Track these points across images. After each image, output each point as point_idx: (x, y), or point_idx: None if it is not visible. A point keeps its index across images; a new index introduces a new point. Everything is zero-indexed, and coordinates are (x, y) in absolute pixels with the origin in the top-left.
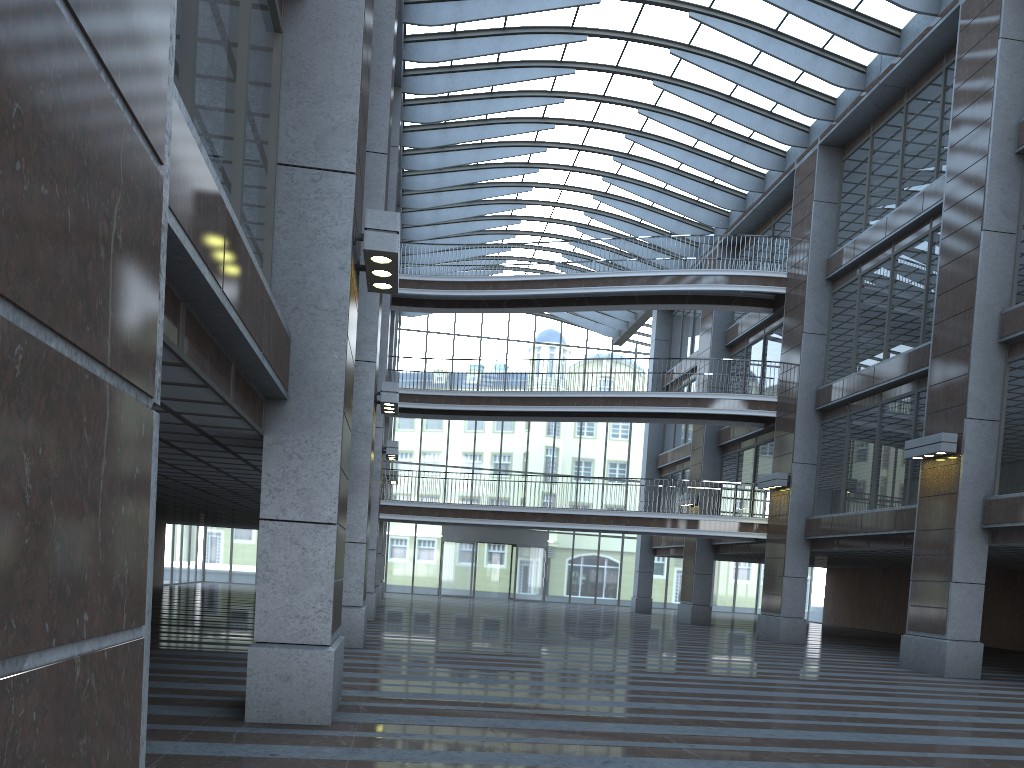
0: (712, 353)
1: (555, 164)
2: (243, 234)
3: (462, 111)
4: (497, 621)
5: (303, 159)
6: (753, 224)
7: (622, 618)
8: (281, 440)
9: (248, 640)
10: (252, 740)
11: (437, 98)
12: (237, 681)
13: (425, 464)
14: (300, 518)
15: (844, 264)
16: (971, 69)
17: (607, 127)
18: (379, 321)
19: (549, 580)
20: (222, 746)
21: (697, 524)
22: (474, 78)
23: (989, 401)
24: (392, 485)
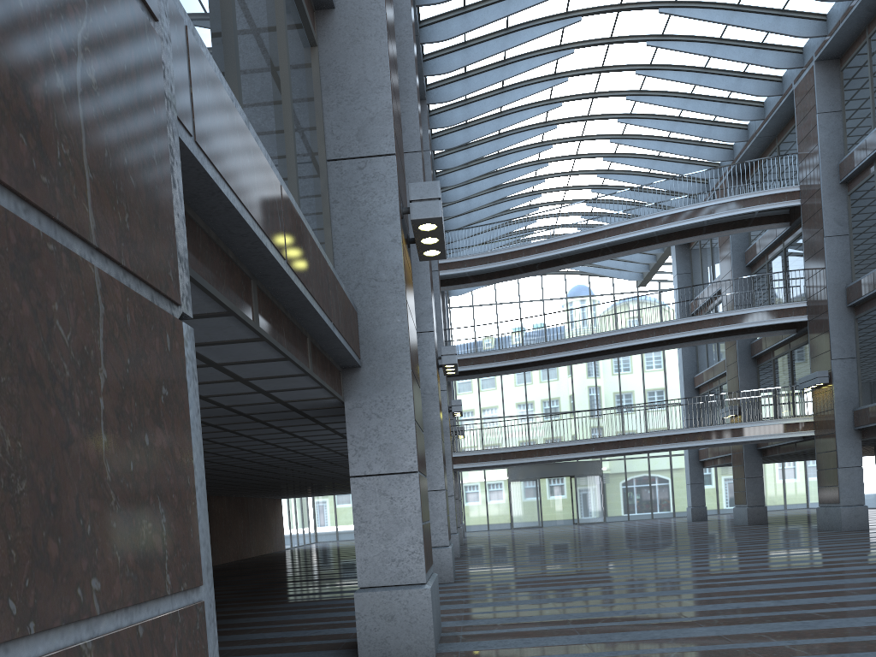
0: (734, 275)
1: (566, 138)
2: (301, 212)
3: (479, 109)
4: (568, 544)
5: (348, 151)
6: (758, 150)
7: (681, 528)
8: (360, 403)
9: (356, 587)
10: None
11: (457, 103)
12: (349, 624)
13: (485, 418)
14: (385, 471)
15: (857, 165)
16: None
17: (609, 94)
18: (432, 296)
19: (607, 503)
20: None
21: (743, 431)
22: (486, 78)
23: None
24: (460, 439)
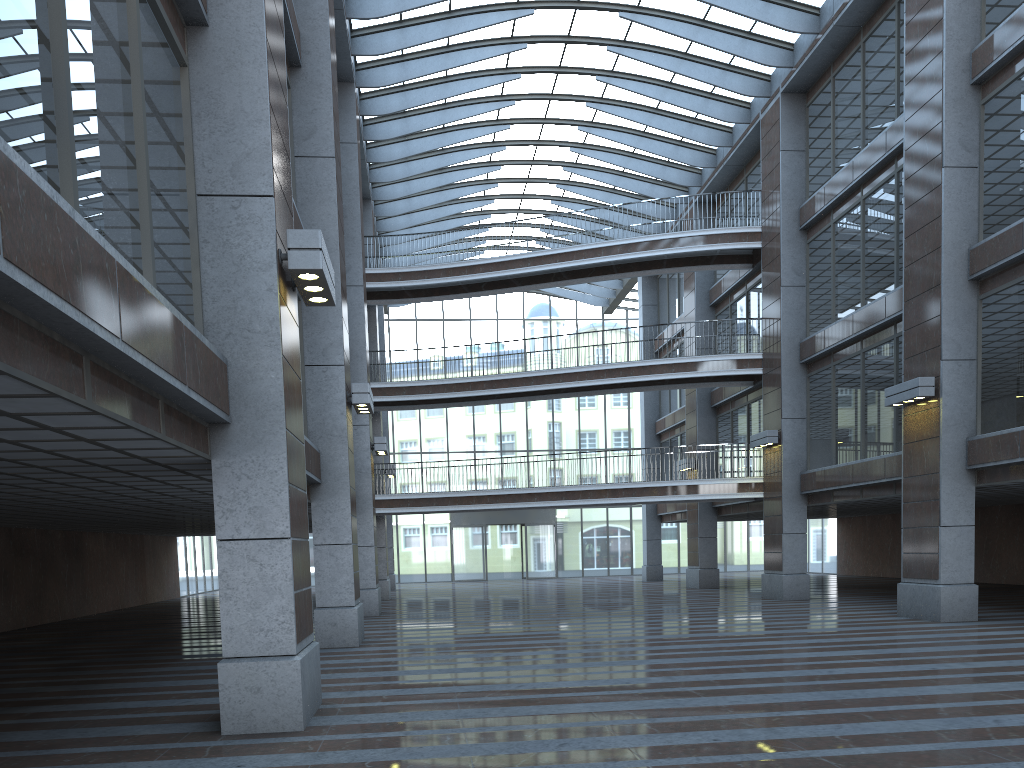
0: (697, 314)
1: (521, 140)
2: (145, 280)
3: (419, 98)
4: (503, 604)
5: (221, 188)
6: (726, 179)
7: (631, 588)
8: (228, 462)
9: None
10: (223, 753)
11: (393, 88)
12: None
13: (427, 452)
14: (255, 535)
15: (816, 212)
16: (920, 2)
17: (567, 97)
18: (344, 324)
19: (561, 556)
20: (193, 762)
21: (692, 489)
22: (426, 64)
23: (964, 340)
24: (388, 479)
